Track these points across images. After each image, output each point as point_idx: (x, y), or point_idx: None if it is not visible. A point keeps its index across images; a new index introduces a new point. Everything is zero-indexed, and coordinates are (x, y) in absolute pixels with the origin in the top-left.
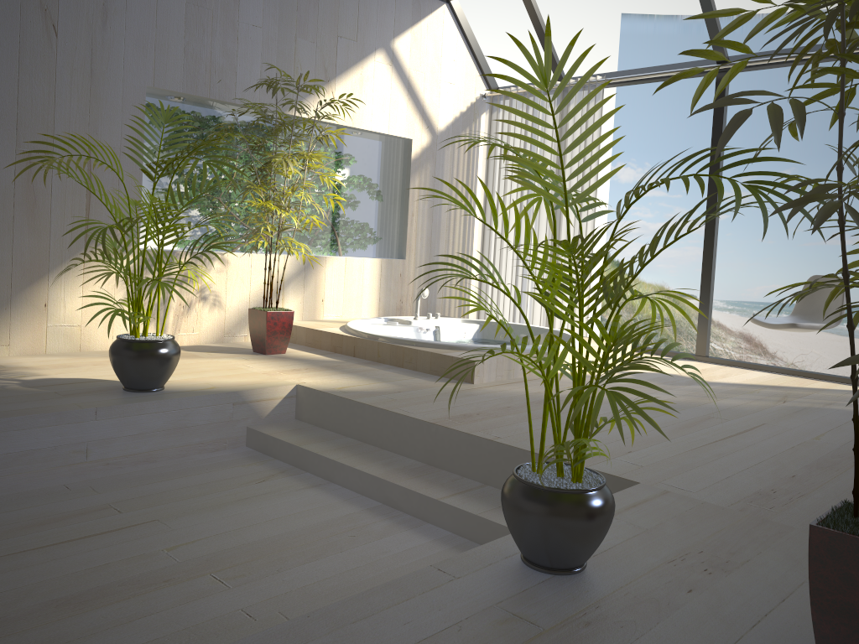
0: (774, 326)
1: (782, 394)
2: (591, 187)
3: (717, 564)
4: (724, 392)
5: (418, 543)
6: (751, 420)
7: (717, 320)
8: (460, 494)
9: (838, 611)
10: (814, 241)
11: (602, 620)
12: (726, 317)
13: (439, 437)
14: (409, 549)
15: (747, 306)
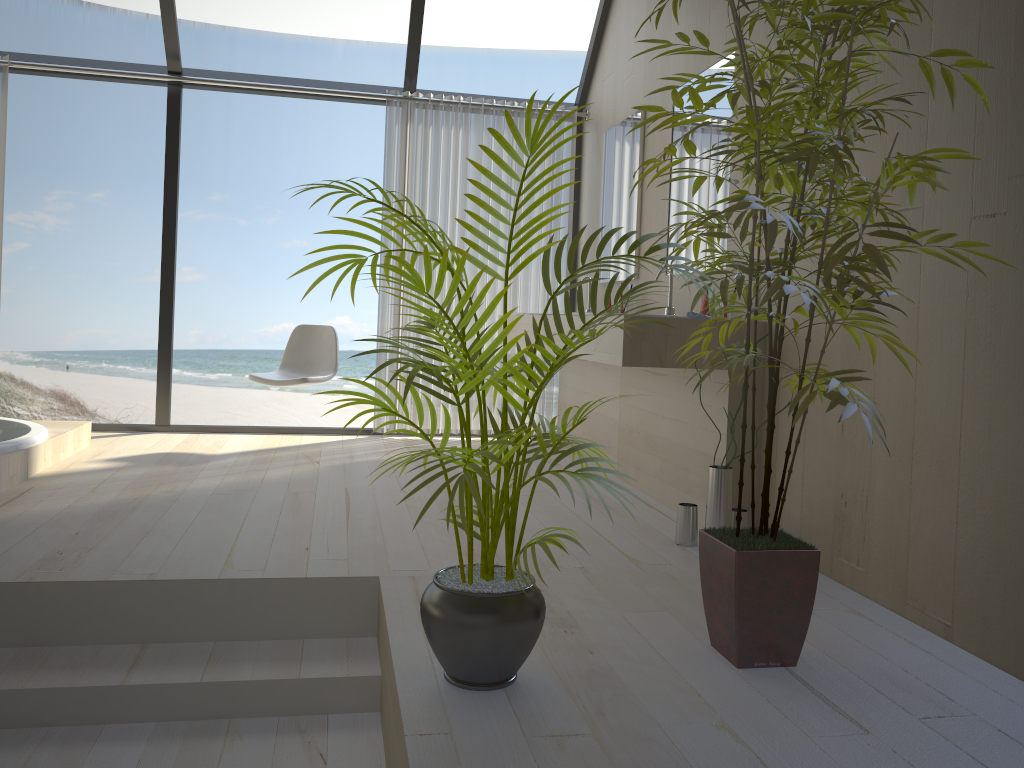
0: (283, 383)
1: (301, 455)
2: (526, 260)
3: (562, 623)
4: (252, 462)
5: (137, 754)
6: (331, 487)
7: (21, 378)
8: (137, 666)
9: (755, 613)
10: (136, 277)
11: (600, 703)
12: (32, 372)
13: (47, 599)
14: (140, 765)
15: (59, 357)
